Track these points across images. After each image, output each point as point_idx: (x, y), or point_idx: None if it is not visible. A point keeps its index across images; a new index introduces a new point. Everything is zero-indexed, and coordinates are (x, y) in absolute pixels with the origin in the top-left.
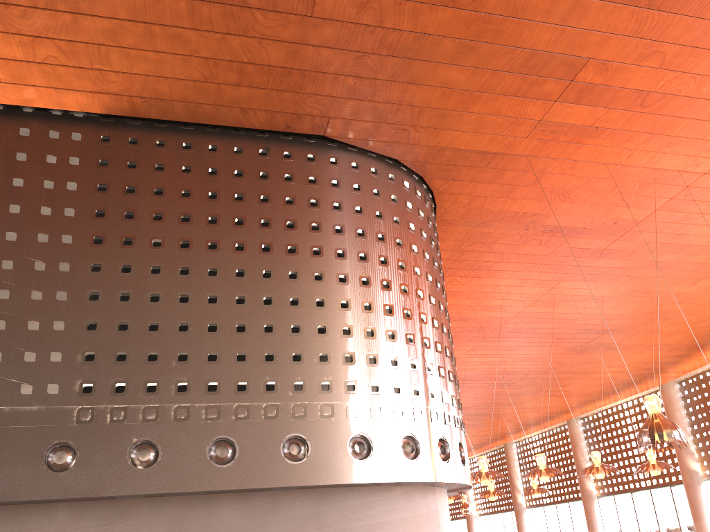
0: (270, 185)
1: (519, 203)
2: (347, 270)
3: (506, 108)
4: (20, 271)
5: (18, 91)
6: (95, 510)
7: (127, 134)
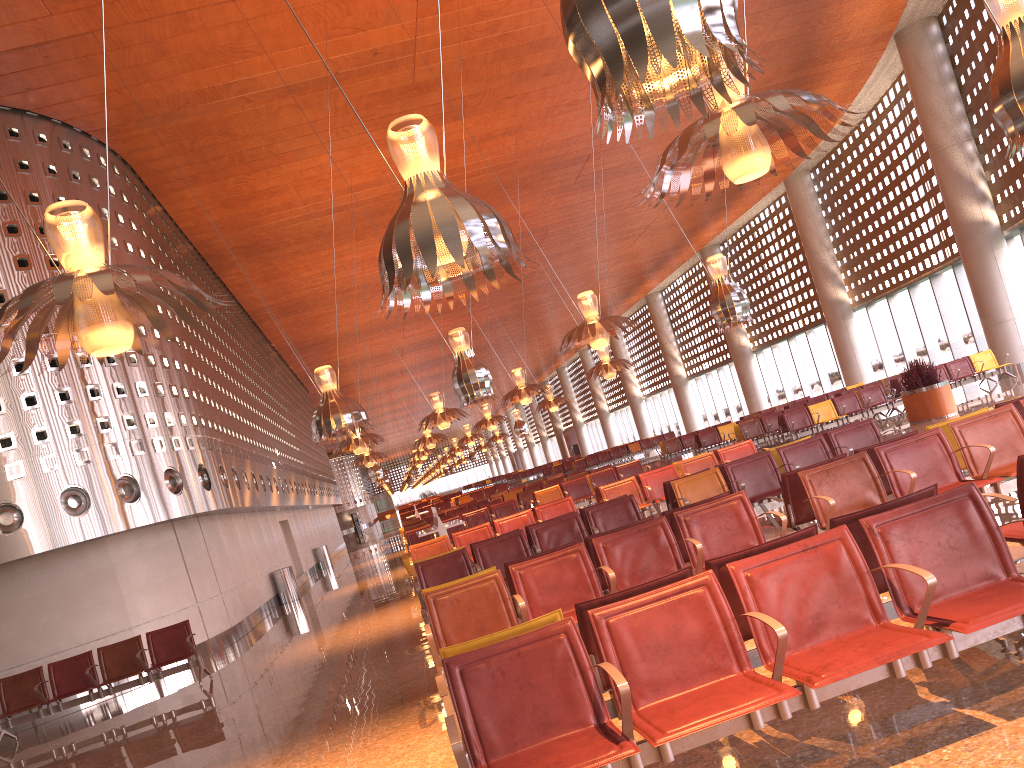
0: None
1: (182, 80)
2: None
3: None
4: None
5: None
6: None
7: None
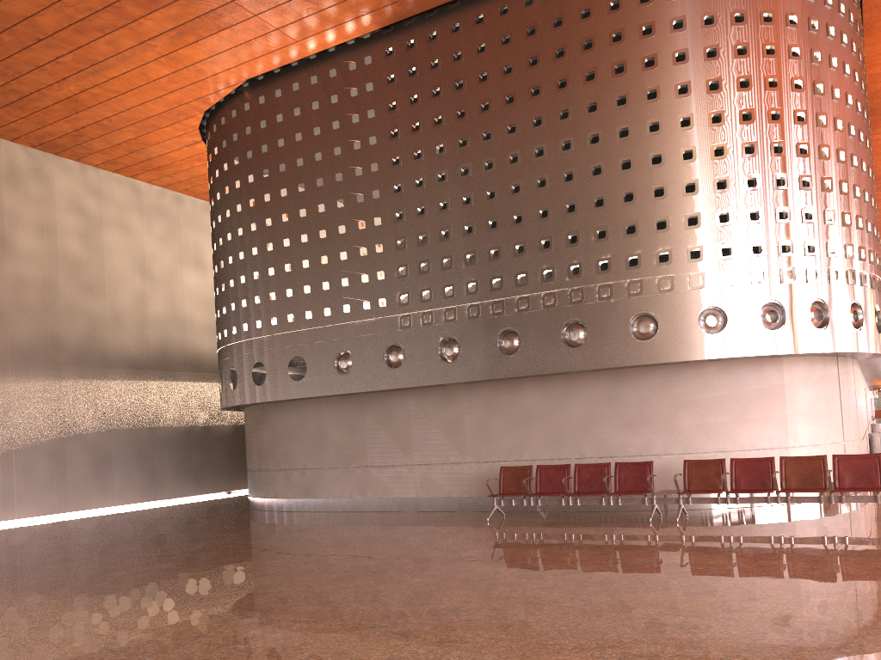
0: (538, 42)
1: None
2: (630, 120)
3: None
4: (348, 206)
5: (311, 42)
6: (432, 395)
7: (404, 38)
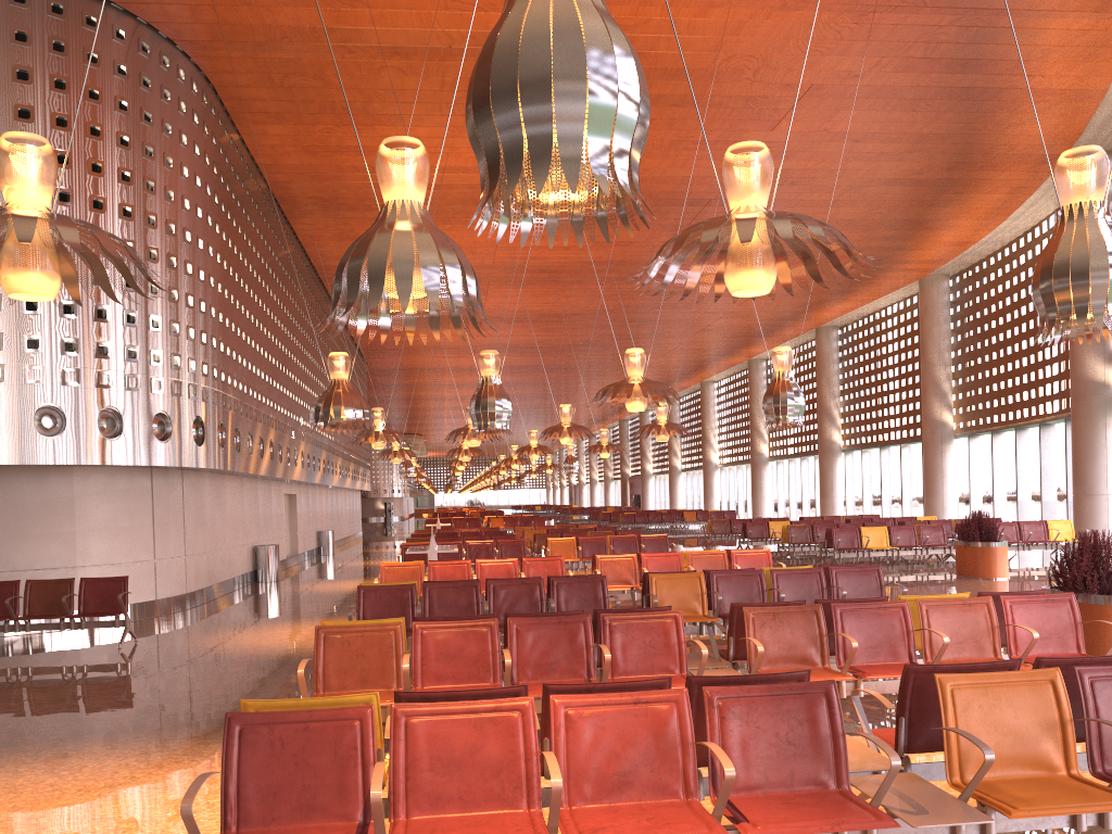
0: None
1: (282, 13)
2: None
3: None
4: None
5: None
6: None
7: None
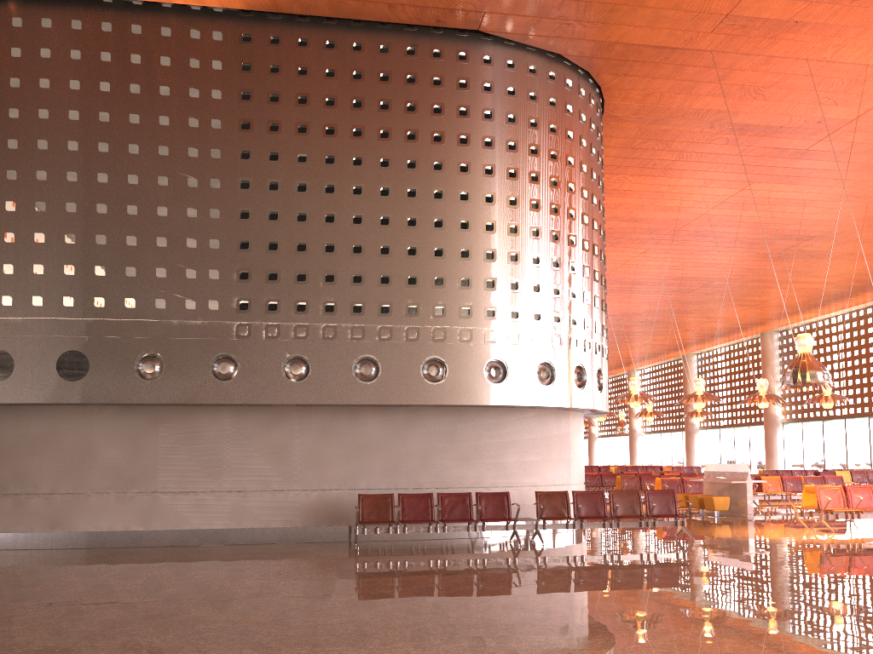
0: (418, 92)
1: (702, 100)
2: (495, 189)
3: (687, 2)
4: (175, 187)
5: None
6: (254, 415)
7: (268, 31)
